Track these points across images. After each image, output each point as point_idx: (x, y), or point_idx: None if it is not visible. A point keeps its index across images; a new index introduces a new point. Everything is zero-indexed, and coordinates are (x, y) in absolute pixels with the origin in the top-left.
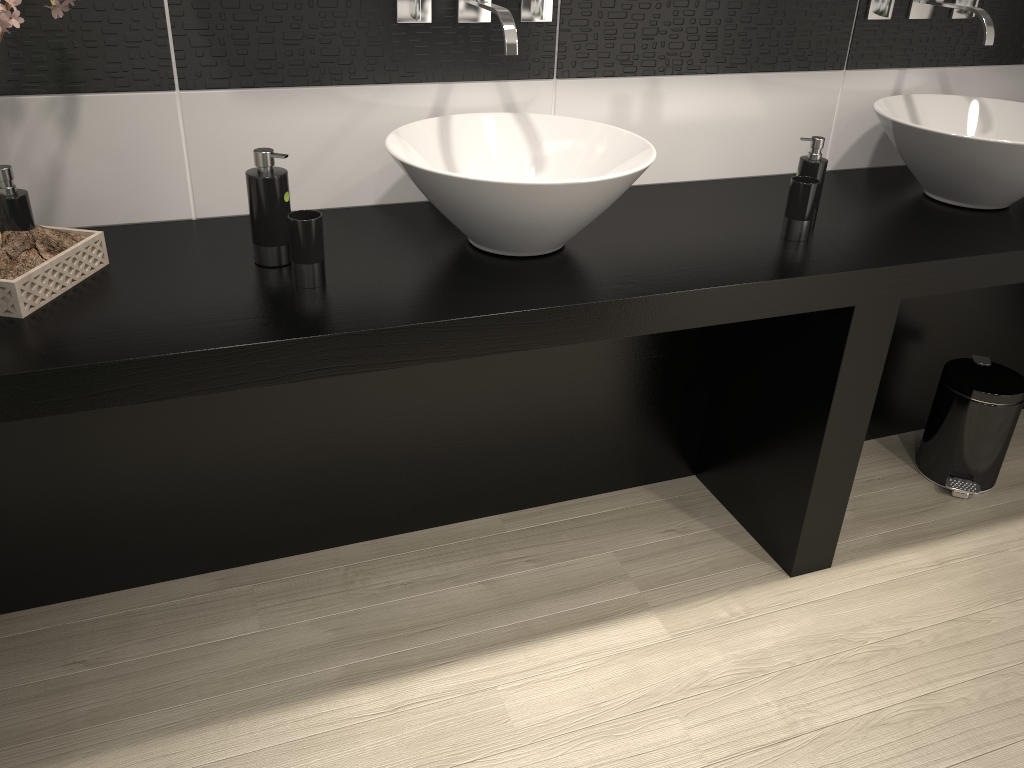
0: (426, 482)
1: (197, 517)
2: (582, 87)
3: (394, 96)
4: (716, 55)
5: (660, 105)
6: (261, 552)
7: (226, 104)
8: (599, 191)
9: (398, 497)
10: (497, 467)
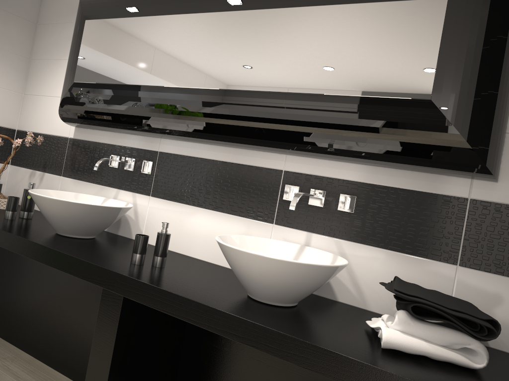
0: (54, 341)
1: (3, 310)
2: (158, 201)
3: (105, 190)
4: (210, 201)
5: (185, 217)
6: (10, 338)
7: (69, 182)
8: (49, 202)
9: (45, 342)
10: (74, 351)
